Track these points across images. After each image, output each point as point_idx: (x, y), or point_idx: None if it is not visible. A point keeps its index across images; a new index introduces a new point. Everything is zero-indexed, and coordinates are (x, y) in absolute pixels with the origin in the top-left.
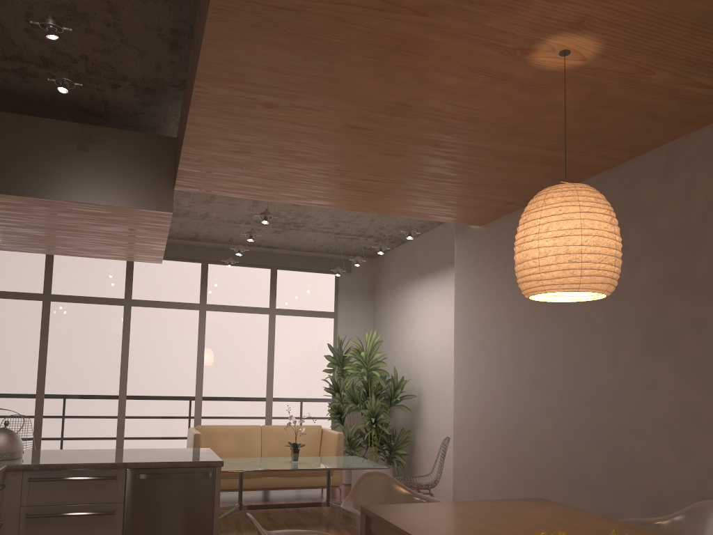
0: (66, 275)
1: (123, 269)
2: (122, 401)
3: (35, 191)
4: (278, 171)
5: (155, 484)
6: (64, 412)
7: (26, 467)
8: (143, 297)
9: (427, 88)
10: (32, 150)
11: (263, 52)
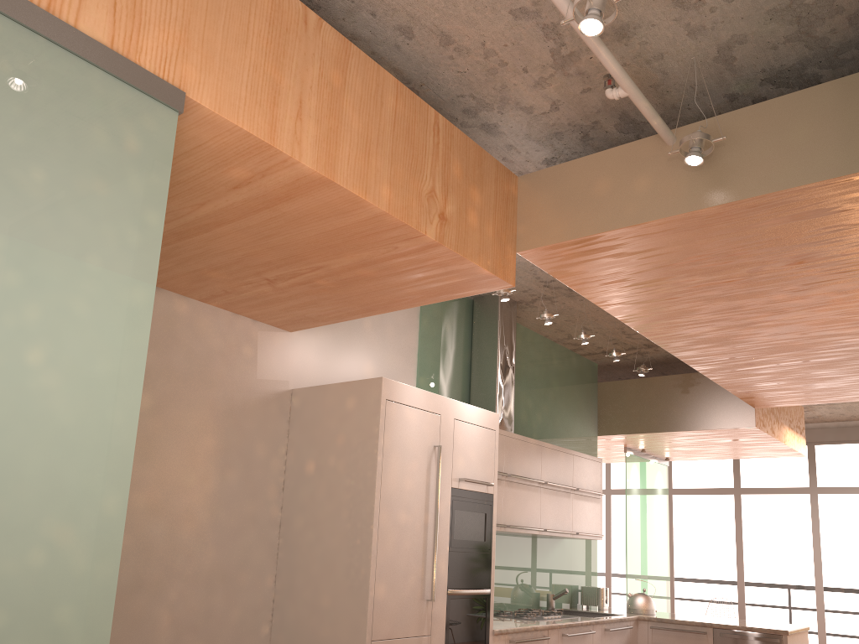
0: (751, 469)
1: (804, 457)
2: (819, 591)
3: (657, 428)
4: (815, 387)
5: (734, 642)
6: (763, 598)
7: (648, 618)
8: (828, 483)
9: (841, 335)
10: (653, 400)
11: (709, 350)
